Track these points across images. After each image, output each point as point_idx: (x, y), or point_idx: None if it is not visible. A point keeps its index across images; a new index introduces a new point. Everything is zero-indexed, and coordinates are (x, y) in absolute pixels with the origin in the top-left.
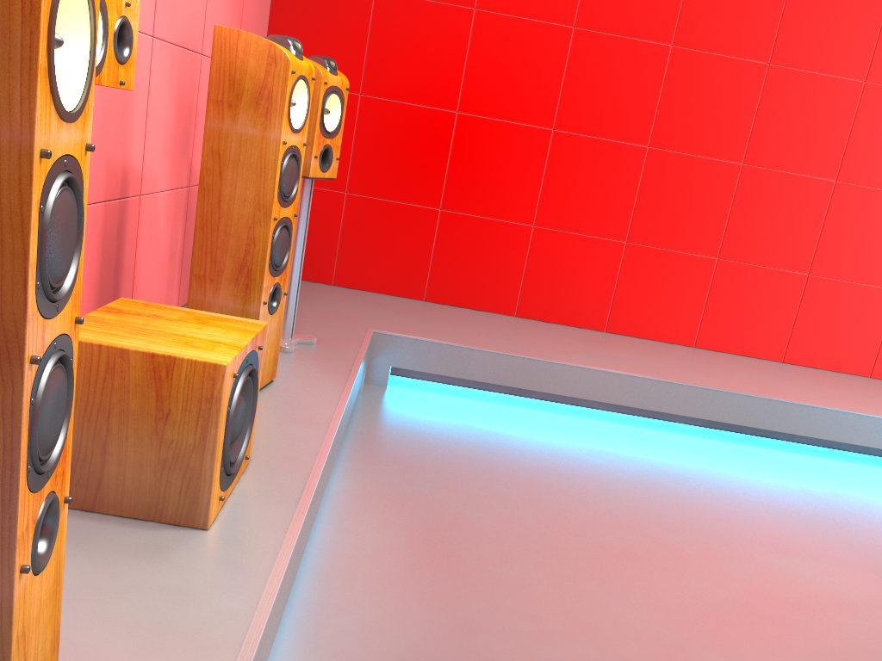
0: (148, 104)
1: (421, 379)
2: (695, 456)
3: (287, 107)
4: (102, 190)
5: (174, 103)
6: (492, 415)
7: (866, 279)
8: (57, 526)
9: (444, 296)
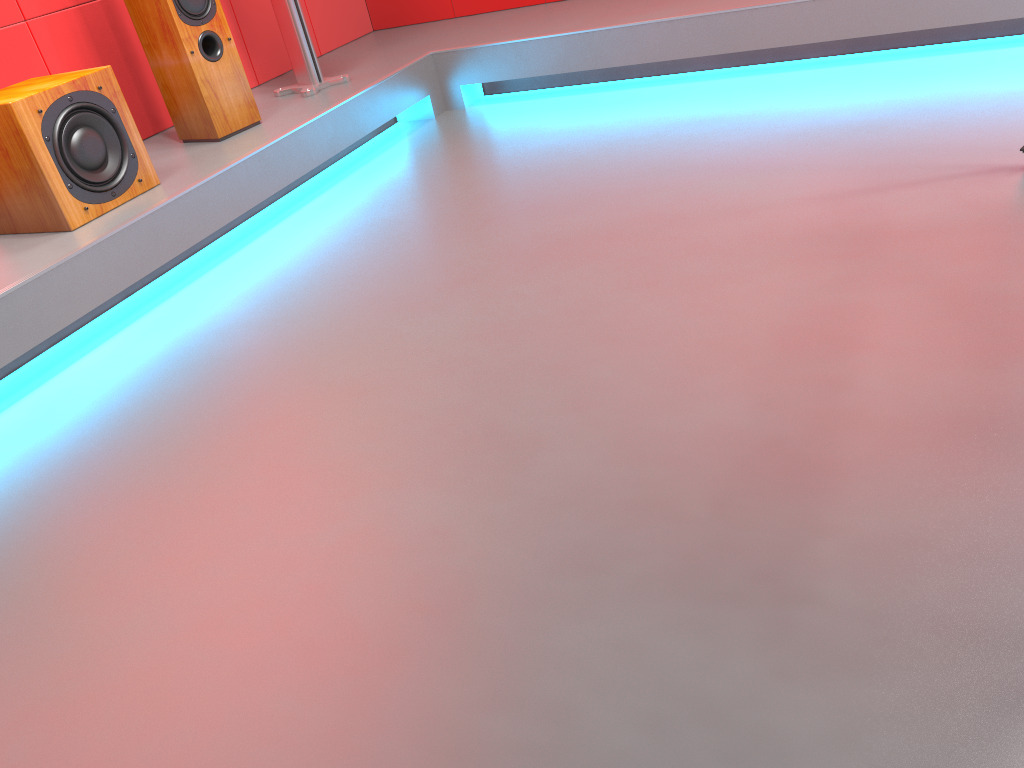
0: None
1: (514, 91)
2: (774, 93)
3: None
4: None
5: None
6: (553, 108)
7: None
8: None
9: None
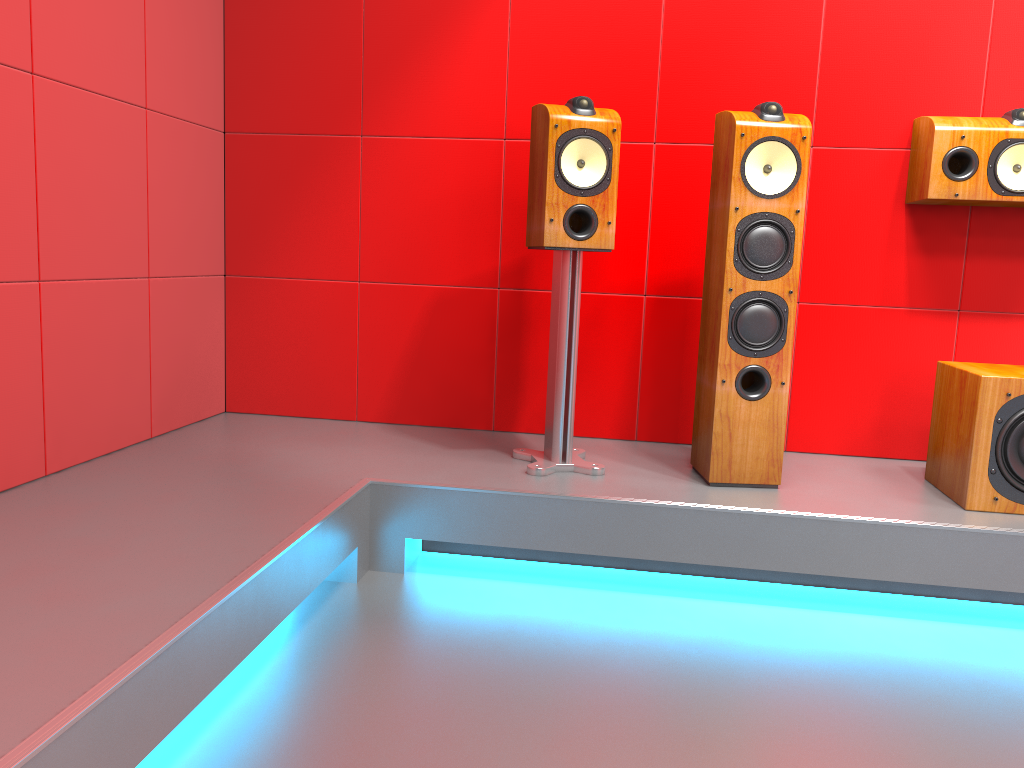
0: None
1: None
2: None
3: None
4: None
5: None
6: None
7: None
8: (766, 388)
9: None
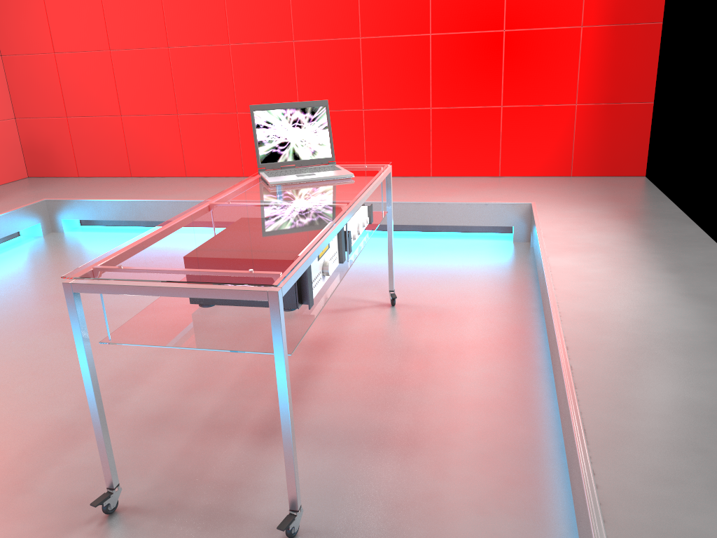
0: None
1: (98, 225)
2: None
3: None
4: None
5: None
6: (110, 239)
7: (404, 105)
8: None
9: (141, 172)
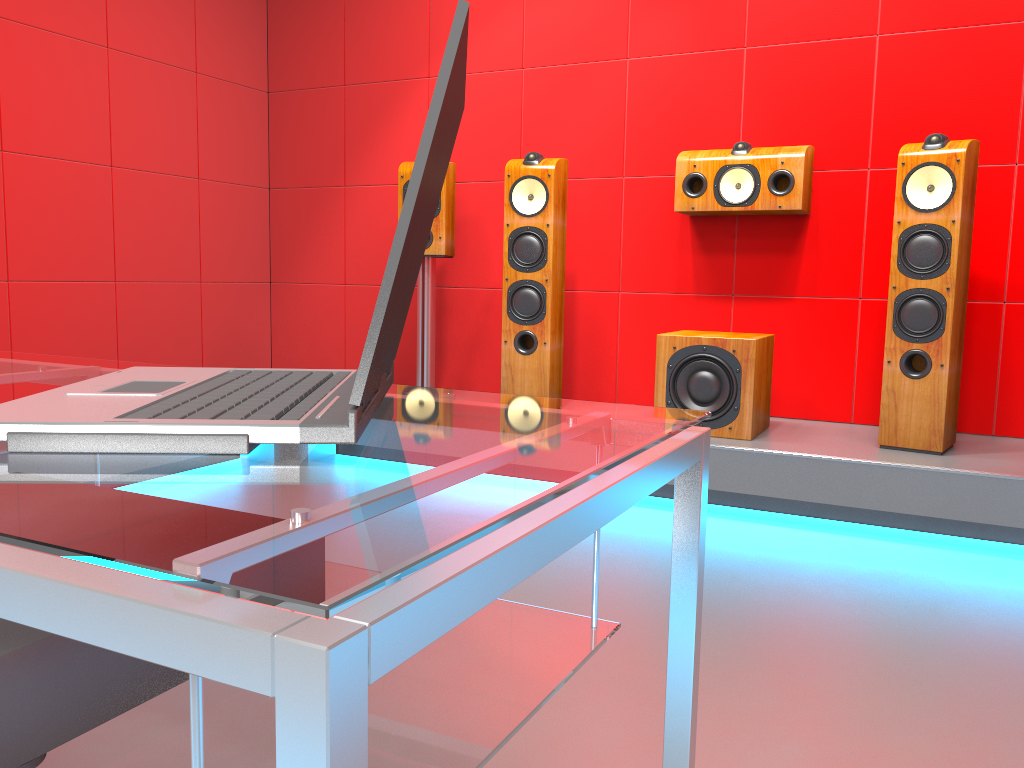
0: (1013, 221)
1: None
2: None
3: (899, 192)
4: None
5: None
6: None
7: None
8: (534, 346)
9: None
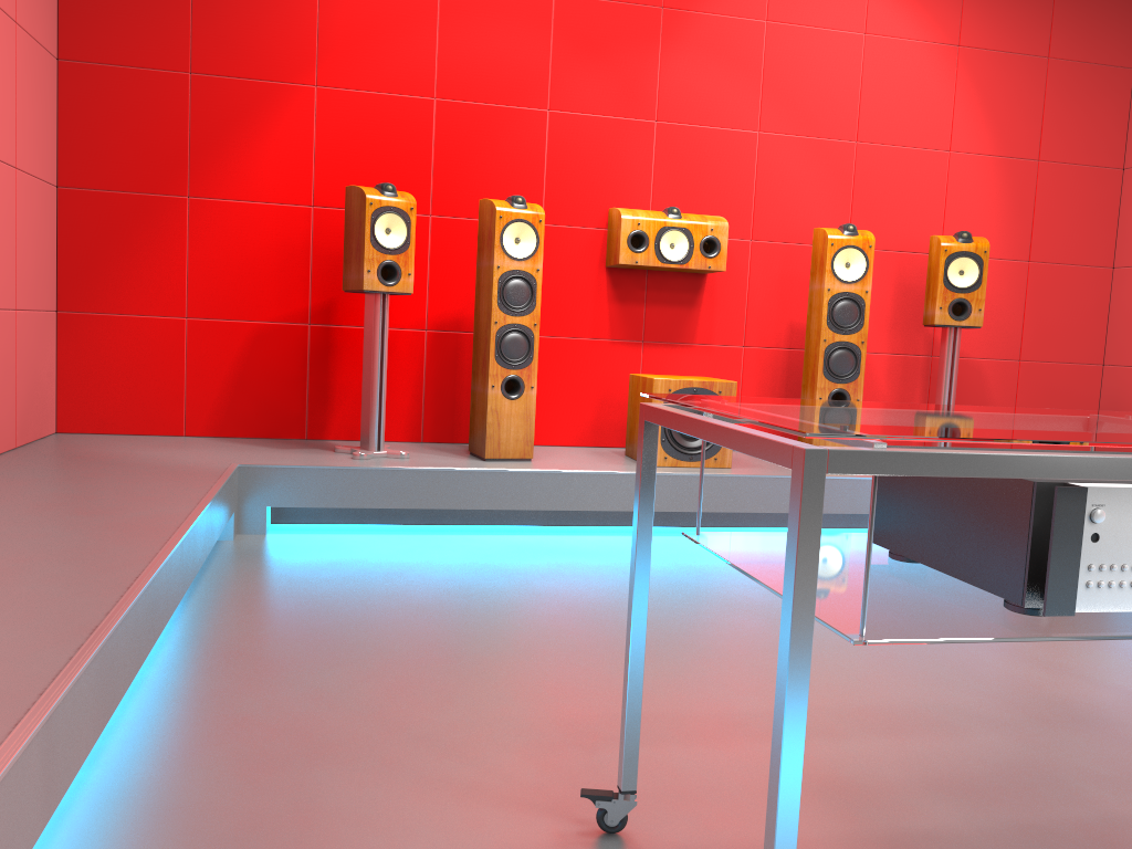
0: None
1: None
2: None
3: (829, 266)
4: (784, 341)
5: (890, 291)
6: None
7: None
8: (521, 390)
9: None
